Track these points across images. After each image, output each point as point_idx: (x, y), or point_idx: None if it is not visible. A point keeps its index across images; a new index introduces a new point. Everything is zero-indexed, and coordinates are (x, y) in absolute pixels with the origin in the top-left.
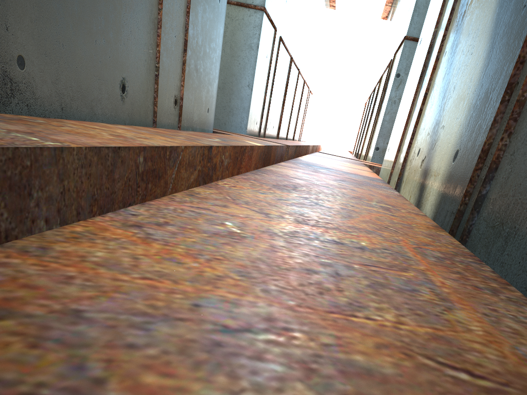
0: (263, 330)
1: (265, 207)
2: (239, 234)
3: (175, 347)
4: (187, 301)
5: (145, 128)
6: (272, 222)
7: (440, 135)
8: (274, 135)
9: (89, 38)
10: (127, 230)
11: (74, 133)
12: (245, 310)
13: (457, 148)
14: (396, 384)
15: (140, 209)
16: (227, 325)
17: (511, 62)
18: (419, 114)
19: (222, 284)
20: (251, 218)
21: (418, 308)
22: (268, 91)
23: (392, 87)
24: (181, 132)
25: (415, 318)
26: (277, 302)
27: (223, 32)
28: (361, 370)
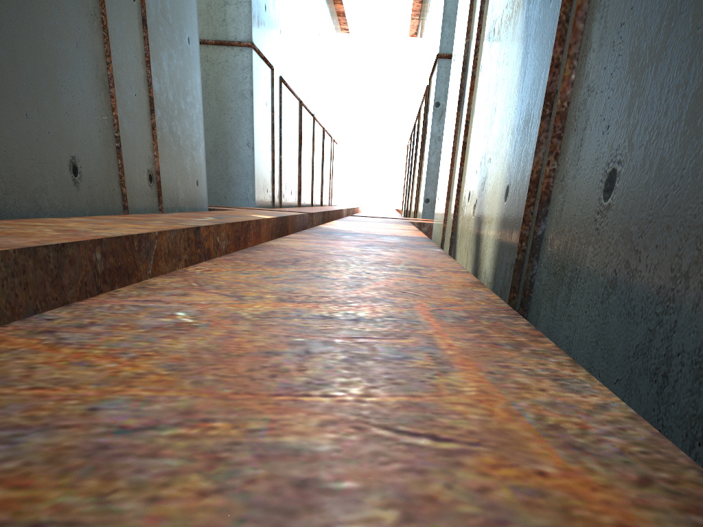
0: (173, 425)
1: (242, 288)
2: (189, 324)
3: (44, 457)
4: (82, 406)
5: (111, 216)
6: (243, 305)
7: (488, 170)
8: (294, 203)
9: (17, 112)
10: (33, 337)
11: (3, 235)
12: (158, 406)
13: (507, 183)
14: (327, 460)
15: (62, 311)
16: (126, 426)
17: (547, 67)
18: (463, 149)
19: (140, 382)
20: (216, 304)
21: (400, 377)
22: (276, 147)
23: (433, 120)
24: (161, 216)
25: (390, 387)
26: (207, 393)
27: (200, 81)
28: (287, 451)
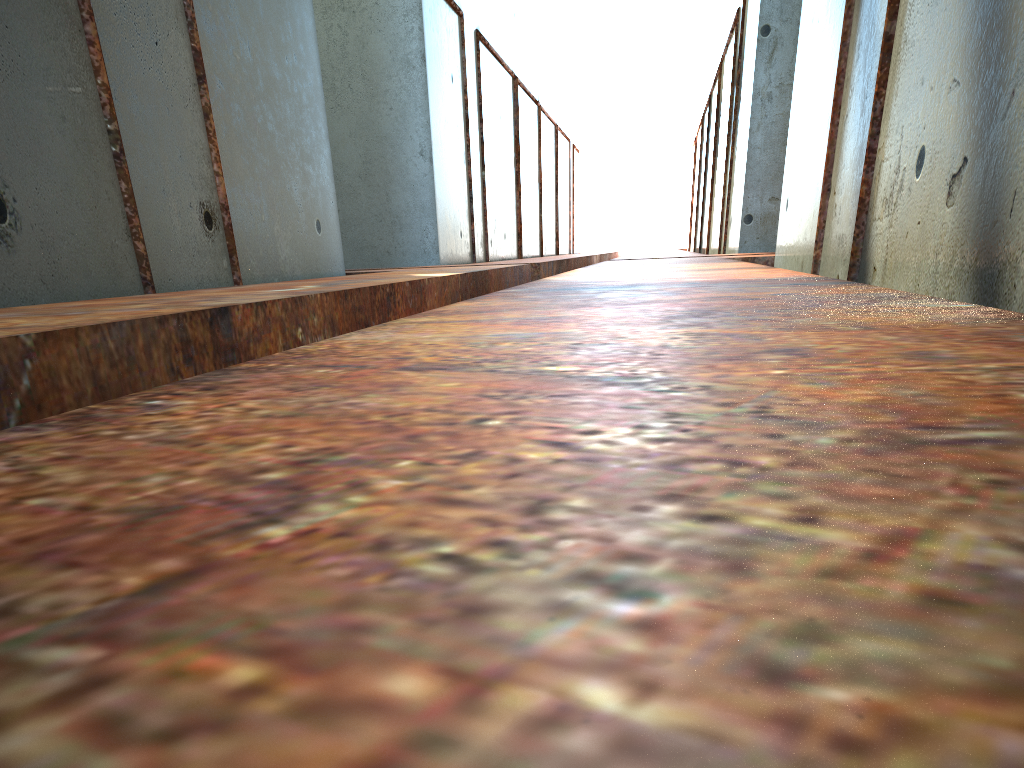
0: None
1: None
2: None
3: None
4: None
5: (60, 304)
6: None
7: None
8: (511, 253)
9: None
10: None
11: None
12: None
13: None
14: None
15: None
16: None
17: None
18: (885, 54)
19: None
20: None
21: None
22: (475, 158)
23: (758, 63)
24: (198, 292)
25: None
26: None
27: (313, 26)
28: None
